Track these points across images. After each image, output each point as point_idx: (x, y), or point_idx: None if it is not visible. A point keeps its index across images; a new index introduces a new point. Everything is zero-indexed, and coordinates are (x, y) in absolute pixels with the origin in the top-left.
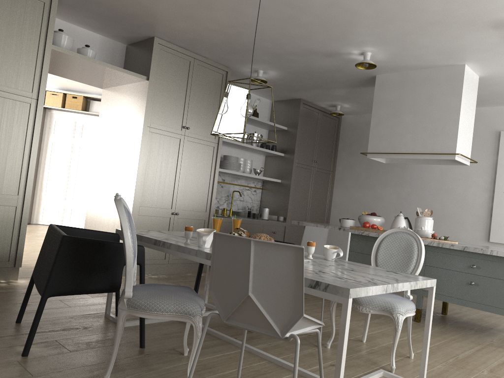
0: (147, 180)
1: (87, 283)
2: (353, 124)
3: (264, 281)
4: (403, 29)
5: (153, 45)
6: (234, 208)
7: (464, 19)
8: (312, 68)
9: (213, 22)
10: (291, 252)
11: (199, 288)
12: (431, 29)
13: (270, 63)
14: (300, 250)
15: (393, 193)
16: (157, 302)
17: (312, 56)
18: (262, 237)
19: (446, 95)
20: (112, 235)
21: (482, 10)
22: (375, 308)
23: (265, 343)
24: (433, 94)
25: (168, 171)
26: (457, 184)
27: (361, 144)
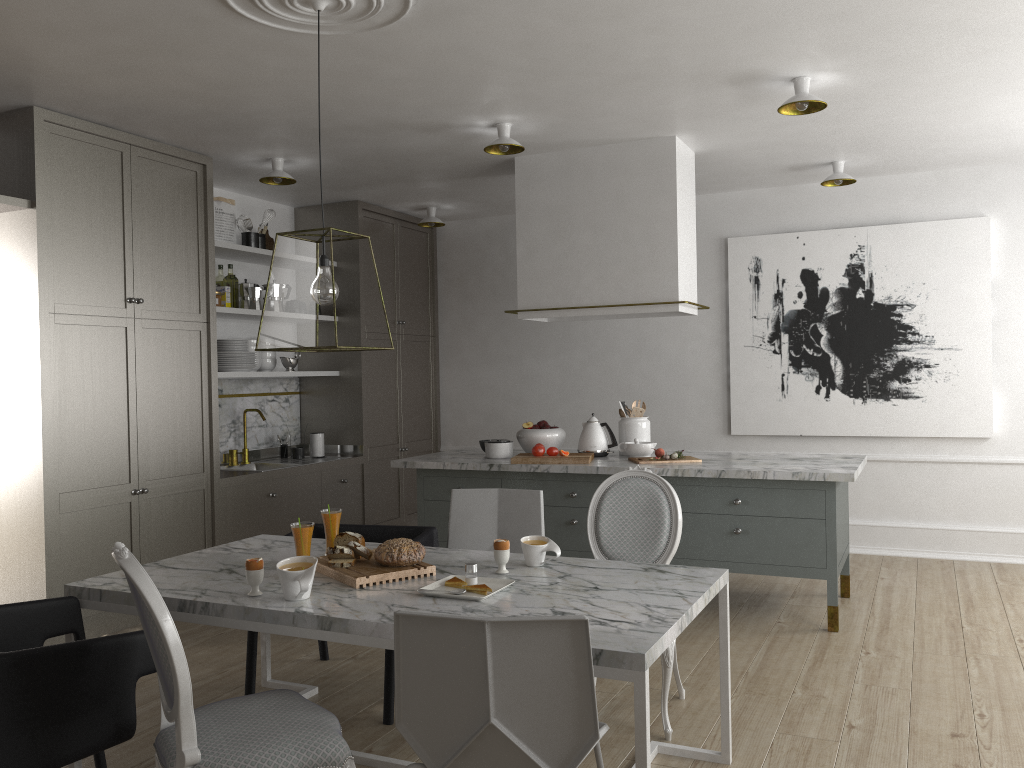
0: (68, 433)
1: (64, 744)
2: (461, 238)
3: (517, 691)
4: (577, 87)
5: (33, 126)
6: (250, 444)
7: (686, 71)
8: (390, 151)
9: (185, 79)
10: (564, 629)
11: (231, 644)
12: (627, 86)
13: (303, 146)
14: (580, 624)
15: (555, 366)
16: (261, 758)
17: (395, 132)
18: (404, 549)
19: (650, 194)
20: (64, 603)
21: (717, 58)
22: None
23: None
24: (626, 192)
25: (111, 402)
26: (667, 338)
27: (483, 278)
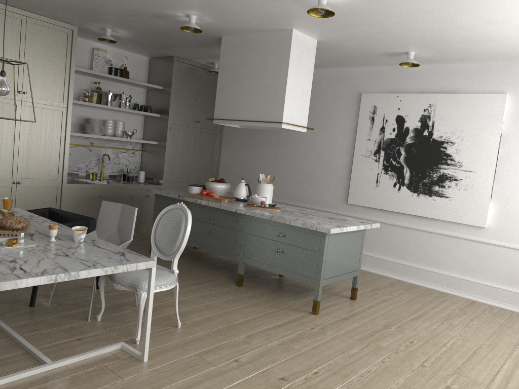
0: None
1: None
2: None
3: None
4: None
5: None
6: (108, 171)
7: None
8: (155, 28)
9: None
10: None
11: None
12: None
13: (111, 23)
14: None
15: (271, 154)
16: None
17: (144, 17)
18: (9, 221)
19: (277, 61)
20: None
21: None
22: (126, 285)
23: (31, 319)
24: (267, 59)
25: (4, 139)
26: (325, 146)
27: None
